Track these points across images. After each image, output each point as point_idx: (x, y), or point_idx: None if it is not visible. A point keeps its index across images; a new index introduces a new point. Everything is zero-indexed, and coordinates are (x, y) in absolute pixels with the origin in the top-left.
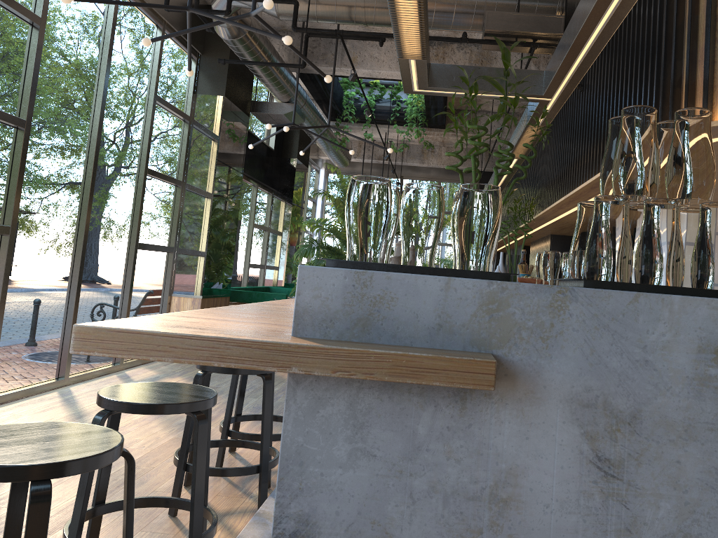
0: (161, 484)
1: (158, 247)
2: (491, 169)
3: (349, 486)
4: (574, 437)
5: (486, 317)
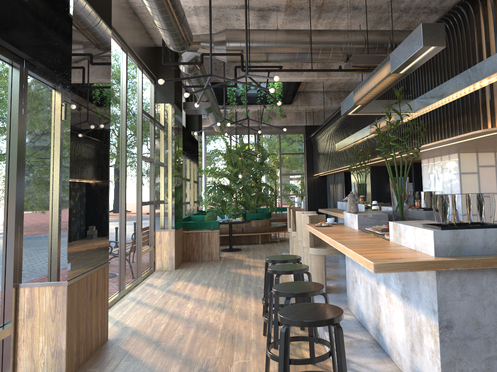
0: (251, 336)
1: (148, 202)
2: (313, 124)
3: (462, 306)
4: None
5: None
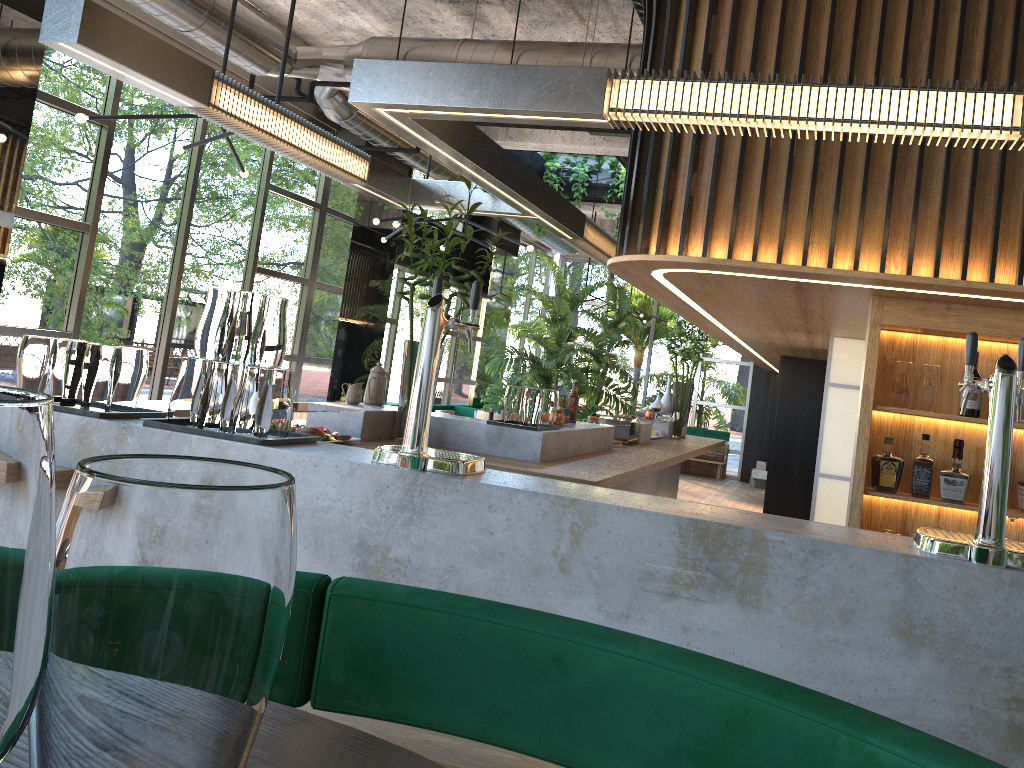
0: None
1: None
2: None
3: None
4: None
5: (78, 443)
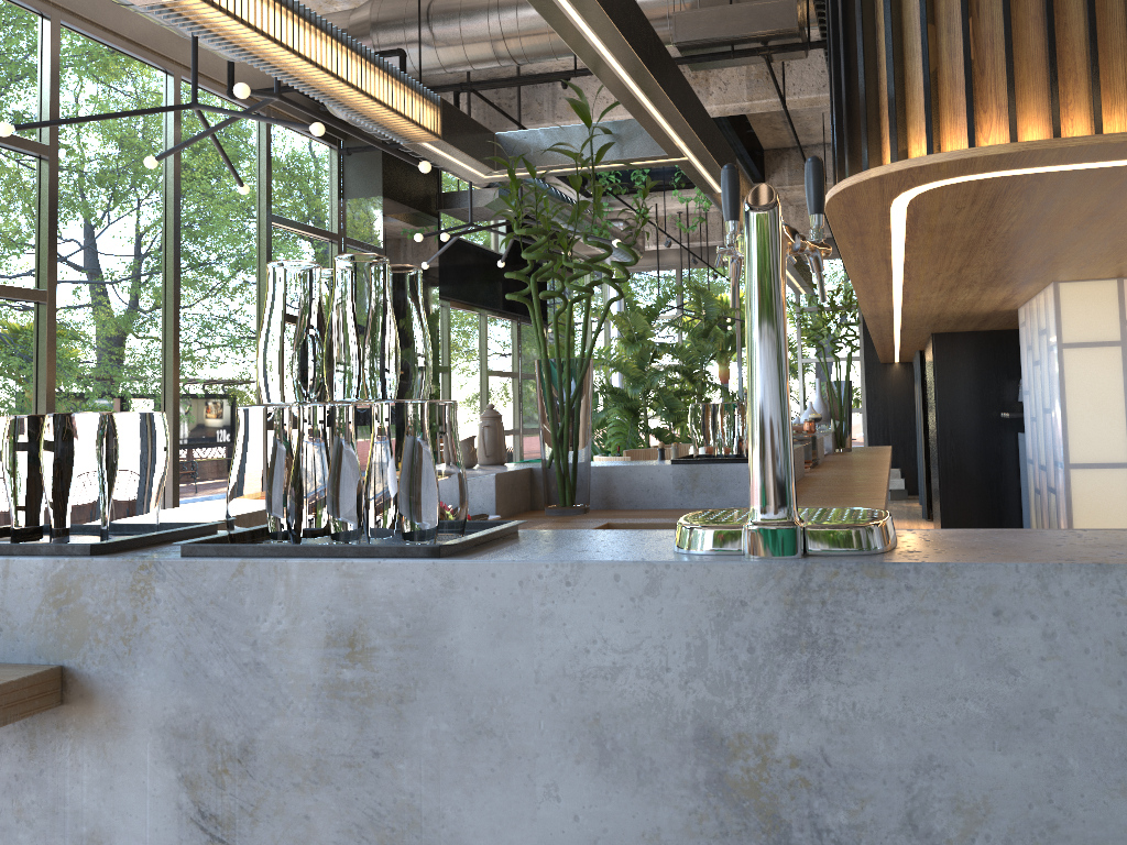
0: None
1: None
2: None
3: None
4: (170, 784)
5: (55, 613)
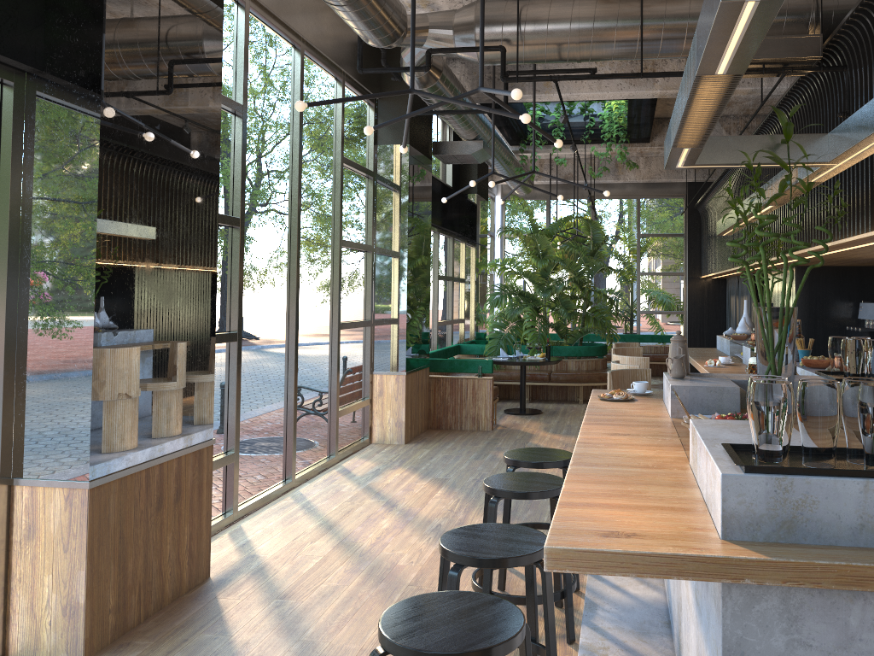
0: None
1: (357, 323)
2: (701, 180)
3: None
4: None
5: None
